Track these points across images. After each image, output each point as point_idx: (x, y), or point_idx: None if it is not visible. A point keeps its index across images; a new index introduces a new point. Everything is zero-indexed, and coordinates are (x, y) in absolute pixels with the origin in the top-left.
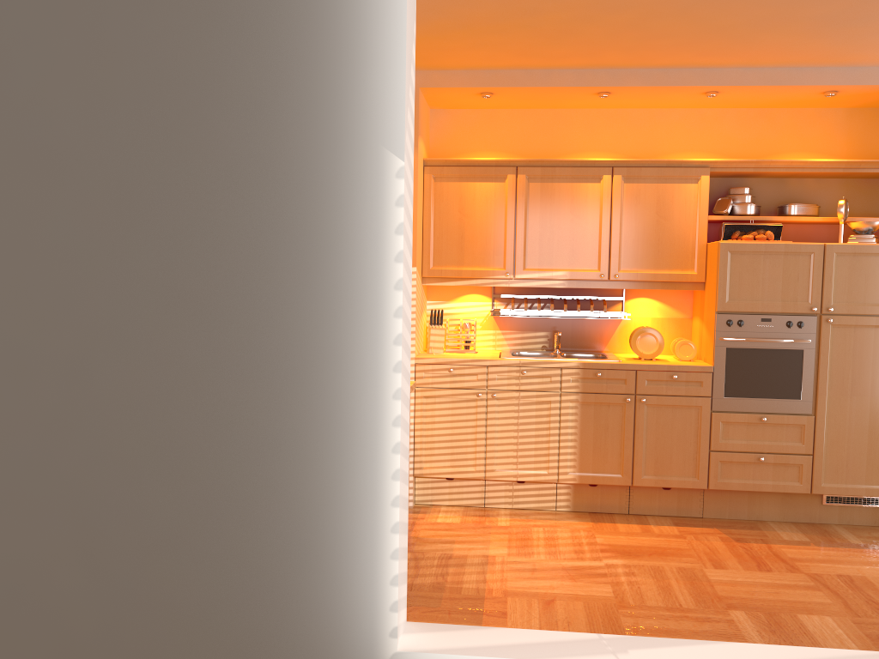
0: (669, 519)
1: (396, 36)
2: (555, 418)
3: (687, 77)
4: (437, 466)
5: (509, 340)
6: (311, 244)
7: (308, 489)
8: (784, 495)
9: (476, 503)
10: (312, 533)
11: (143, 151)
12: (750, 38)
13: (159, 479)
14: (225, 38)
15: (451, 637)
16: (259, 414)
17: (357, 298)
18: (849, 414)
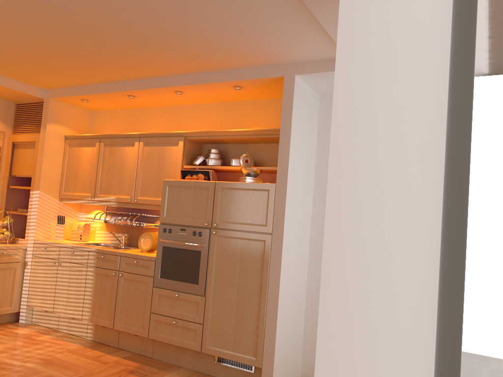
0: (131, 354)
1: None
2: (84, 280)
3: (154, 83)
4: (36, 301)
5: (110, 237)
6: None
7: None
8: (194, 351)
9: (55, 327)
10: None
11: None
12: (127, 55)
13: None
14: None
15: None
16: None
17: None
18: (225, 298)
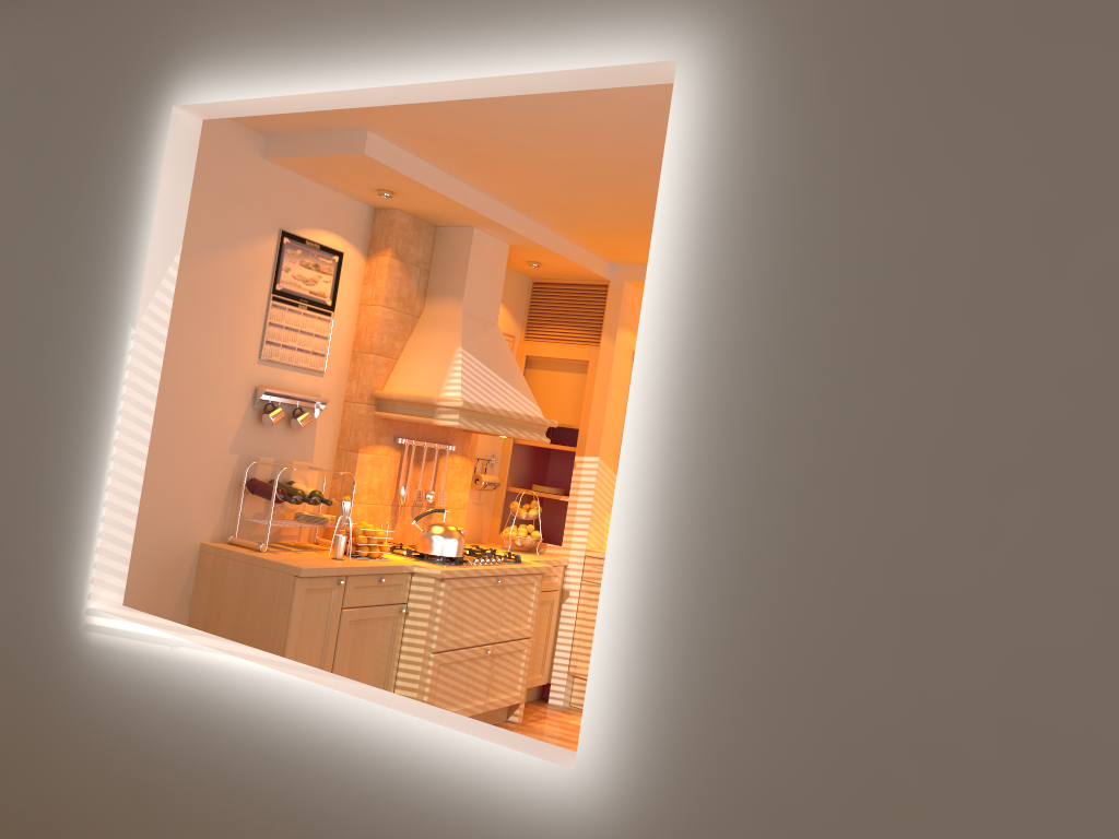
0: None
1: (142, 265)
2: None
3: None
4: None
5: None
6: (96, 371)
7: (73, 507)
8: None
9: None
10: (70, 532)
11: (48, 318)
12: None
13: (23, 492)
14: (85, 262)
15: (127, 612)
16: (63, 462)
17: (107, 402)
18: None
